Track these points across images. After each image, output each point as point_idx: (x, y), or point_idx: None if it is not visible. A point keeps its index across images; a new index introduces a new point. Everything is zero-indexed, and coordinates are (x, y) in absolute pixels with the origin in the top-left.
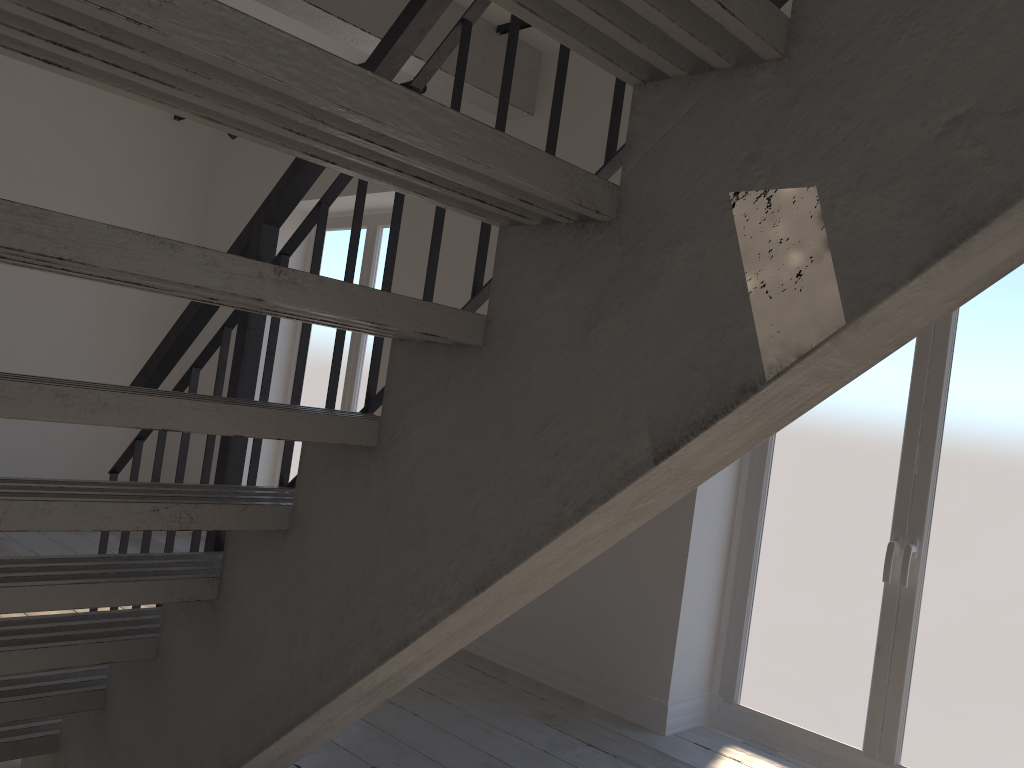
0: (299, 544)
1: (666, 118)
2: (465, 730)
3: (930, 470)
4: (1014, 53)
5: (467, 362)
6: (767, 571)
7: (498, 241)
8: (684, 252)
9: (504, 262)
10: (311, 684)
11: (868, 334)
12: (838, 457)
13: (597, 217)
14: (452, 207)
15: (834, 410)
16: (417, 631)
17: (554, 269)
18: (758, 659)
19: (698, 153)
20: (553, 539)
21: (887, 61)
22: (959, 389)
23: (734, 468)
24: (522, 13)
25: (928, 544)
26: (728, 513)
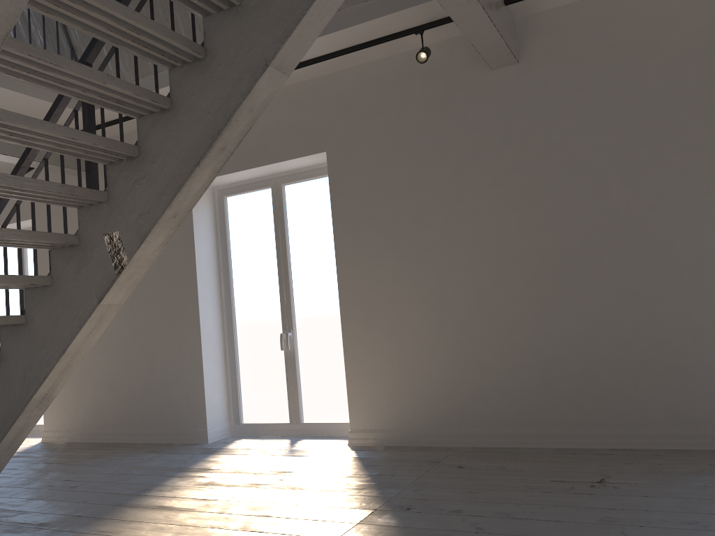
0: (5, 363)
1: (86, 216)
2: (110, 462)
3: (290, 300)
4: (146, 200)
5: (48, 290)
6: (242, 361)
7: (50, 254)
8: (96, 250)
9: (53, 259)
10: (19, 404)
11: (138, 262)
12: (258, 304)
13: (74, 244)
14: (32, 248)
15: (253, 285)
16: (49, 372)
17: (67, 259)
18: (246, 400)
19: (95, 225)
20: (80, 331)
21: (126, 202)
22: (294, 265)
23: (219, 320)
24: (37, 202)
25: (295, 330)
26: (221, 340)
